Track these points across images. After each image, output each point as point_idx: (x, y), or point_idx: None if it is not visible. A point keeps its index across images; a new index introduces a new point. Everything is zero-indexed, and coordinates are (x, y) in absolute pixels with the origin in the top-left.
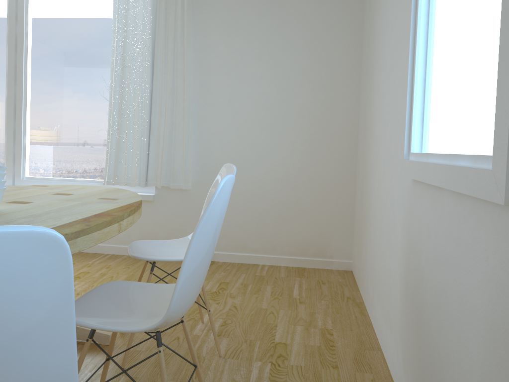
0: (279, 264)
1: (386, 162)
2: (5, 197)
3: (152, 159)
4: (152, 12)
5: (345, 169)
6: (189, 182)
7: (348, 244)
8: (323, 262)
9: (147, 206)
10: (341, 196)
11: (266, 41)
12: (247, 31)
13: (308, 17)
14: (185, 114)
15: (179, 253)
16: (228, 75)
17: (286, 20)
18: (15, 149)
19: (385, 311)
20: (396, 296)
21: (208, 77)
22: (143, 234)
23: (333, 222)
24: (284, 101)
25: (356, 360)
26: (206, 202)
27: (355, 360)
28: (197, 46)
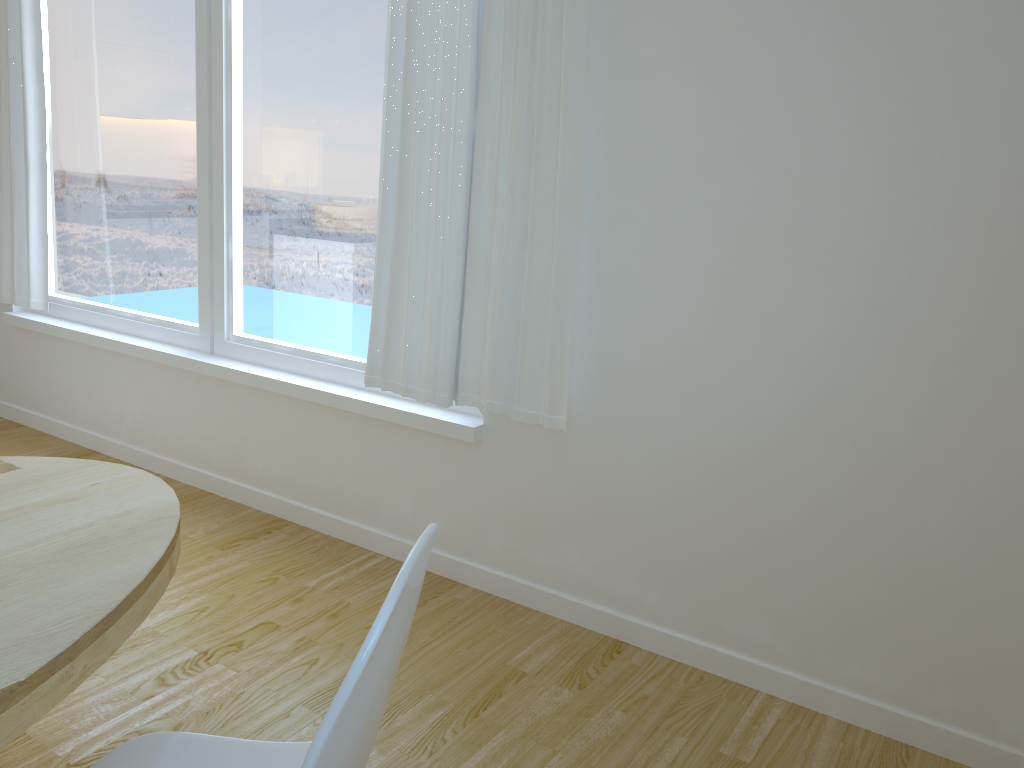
0: (823, 709)
1: None
2: None
3: (472, 332)
4: None
5: None
6: (561, 409)
7: None
8: (984, 750)
9: (464, 453)
10: None
11: None
12: None
13: None
14: (558, 206)
15: None
16: (697, 81)
17: None
18: (213, 270)
19: None
20: None
21: (633, 88)
22: (454, 522)
23: None
24: (883, 171)
25: None
26: None
27: None
28: None
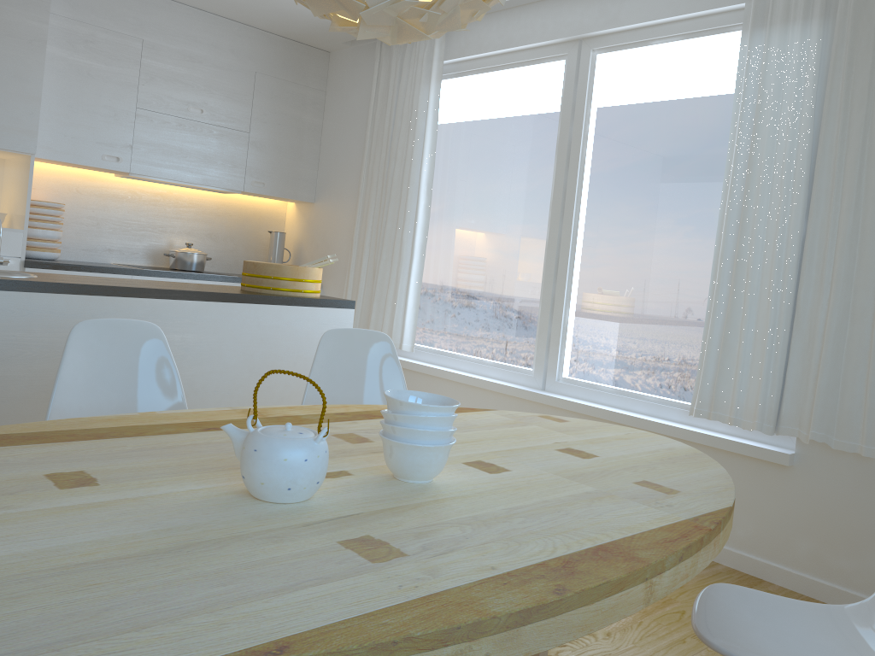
0: None
1: None
2: (474, 444)
3: (794, 380)
4: (817, 73)
5: None
6: None
7: None
8: None
9: (775, 475)
10: None
11: None
12: None
13: None
14: None
15: (819, 652)
16: None
17: None
18: (551, 329)
19: None
20: None
21: None
22: (761, 530)
23: None
24: None
25: None
26: None
27: None
28: None
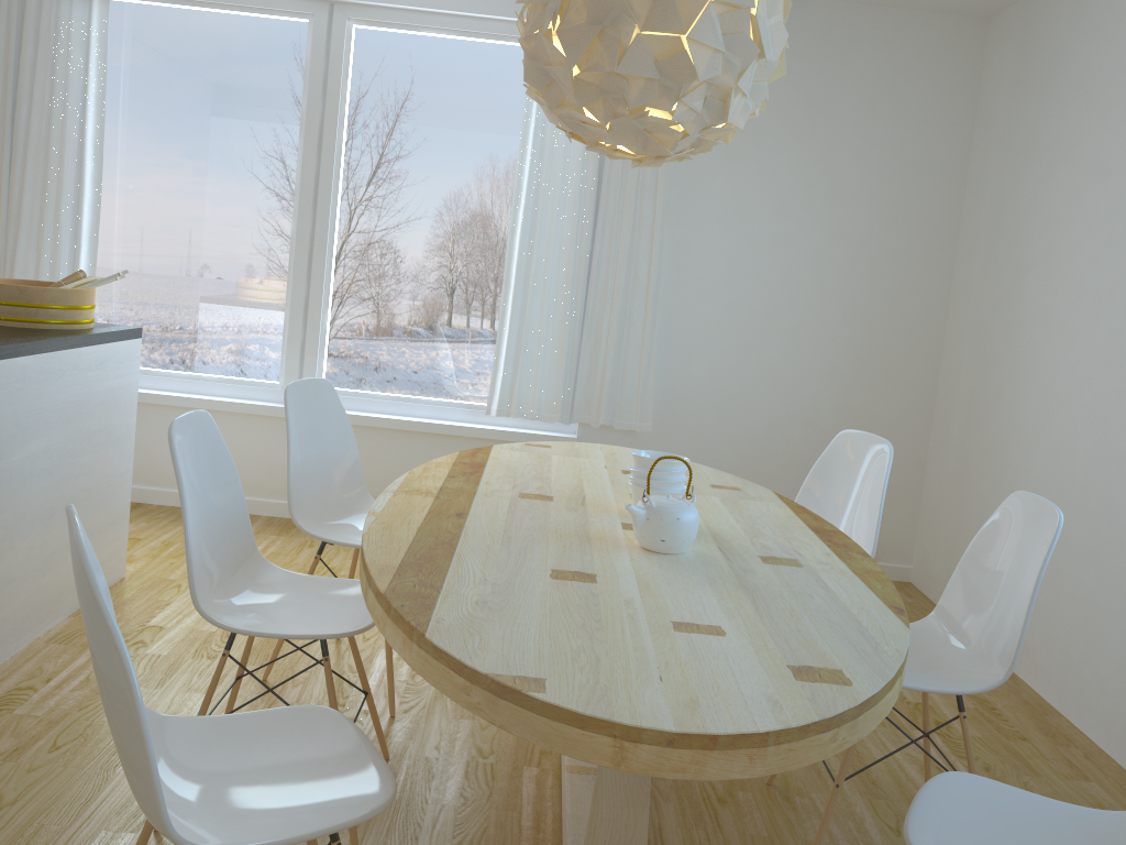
0: None
1: (1084, 440)
2: (587, 481)
3: (584, 376)
4: None
5: (914, 412)
6: (647, 419)
7: (907, 539)
8: None
9: None
10: (904, 457)
11: (799, 180)
12: (768, 158)
13: (877, 145)
14: (650, 298)
15: None
16: (728, 235)
17: (837, 146)
18: (306, 336)
19: (1080, 660)
20: (1124, 642)
21: (690, 234)
22: None
23: (886, 500)
24: (821, 288)
25: (1042, 729)
26: (806, 484)
27: (1041, 730)
28: (675, 176)
